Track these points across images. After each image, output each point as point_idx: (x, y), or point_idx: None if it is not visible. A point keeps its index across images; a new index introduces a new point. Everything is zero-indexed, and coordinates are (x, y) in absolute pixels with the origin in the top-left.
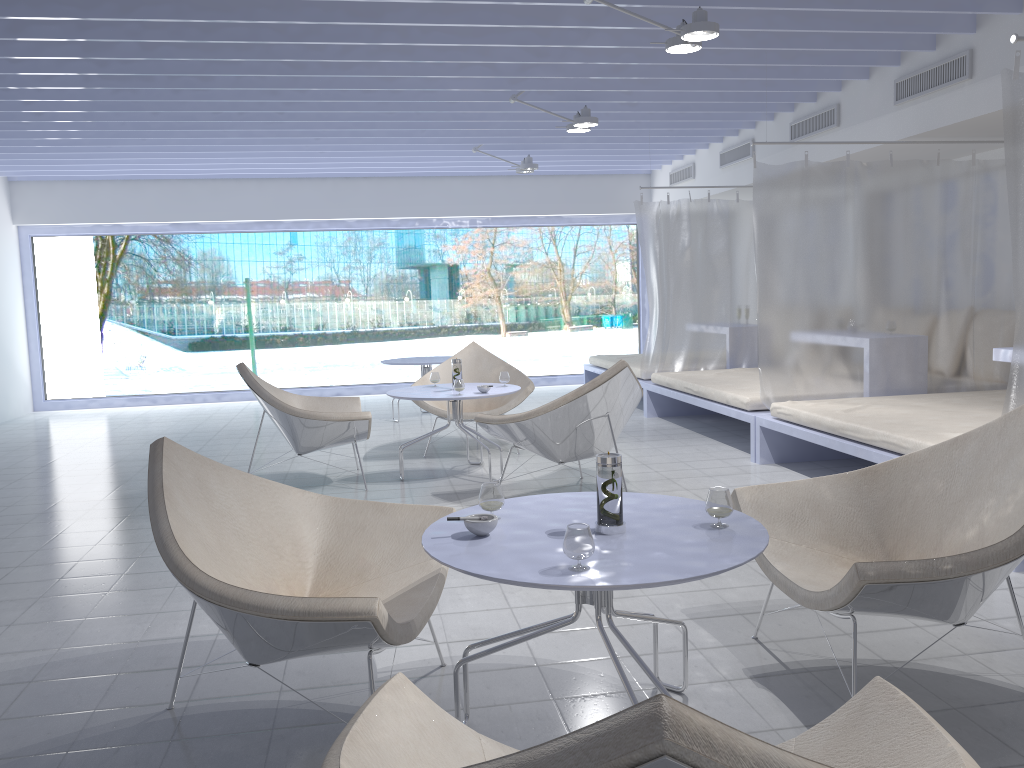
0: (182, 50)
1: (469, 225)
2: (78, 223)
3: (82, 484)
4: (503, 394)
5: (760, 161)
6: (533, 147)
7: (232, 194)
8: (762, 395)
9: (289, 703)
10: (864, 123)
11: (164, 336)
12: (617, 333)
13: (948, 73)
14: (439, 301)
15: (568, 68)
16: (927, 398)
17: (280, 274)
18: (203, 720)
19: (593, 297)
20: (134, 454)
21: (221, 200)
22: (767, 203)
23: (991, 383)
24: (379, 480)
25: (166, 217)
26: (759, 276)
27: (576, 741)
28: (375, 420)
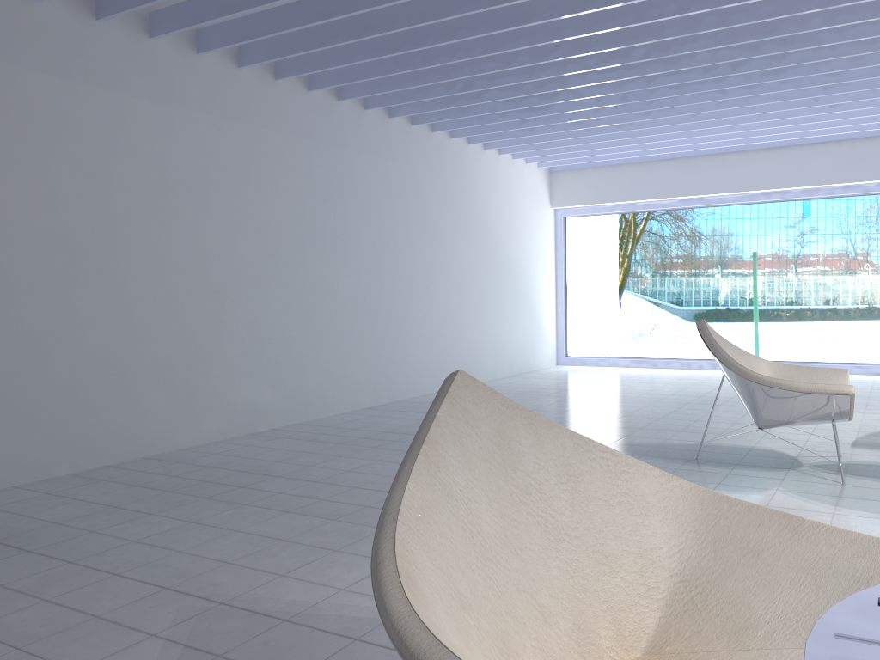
0: None
1: None
2: (600, 203)
3: None
4: None
5: None
6: None
7: (739, 166)
8: None
9: None
10: None
11: (672, 306)
12: None
13: None
14: None
15: None
16: None
17: (789, 247)
18: None
19: None
20: (610, 409)
21: (727, 173)
22: None
23: None
24: (864, 474)
25: (674, 193)
26: None
27: None
28: None
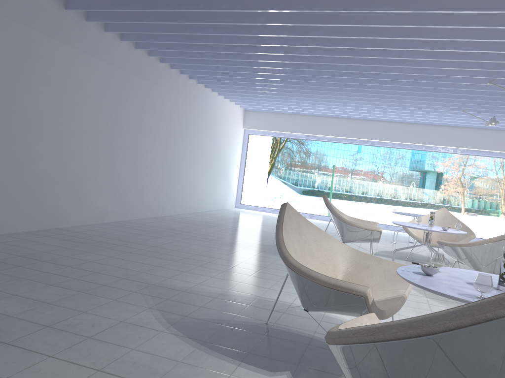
0: (325, 52)
1: (452, 152)
2: (267, 130)
3: (248, 236)
4: (455, 233)
5: None
6: (497, 112)
7: (334, 124)
8: None
9: (317, 338)
10: None
11: (292, 185)
12: None
13: None
14: (428, 190)
15: None
16: None
17: (349, 165)
18: (279, 332)
19: None
20: (270, 230)
21: (329, 126)
22: None
23: None
24: None
25: (304, 131)
26: None
27: (457, 309)
28: (383, 240)
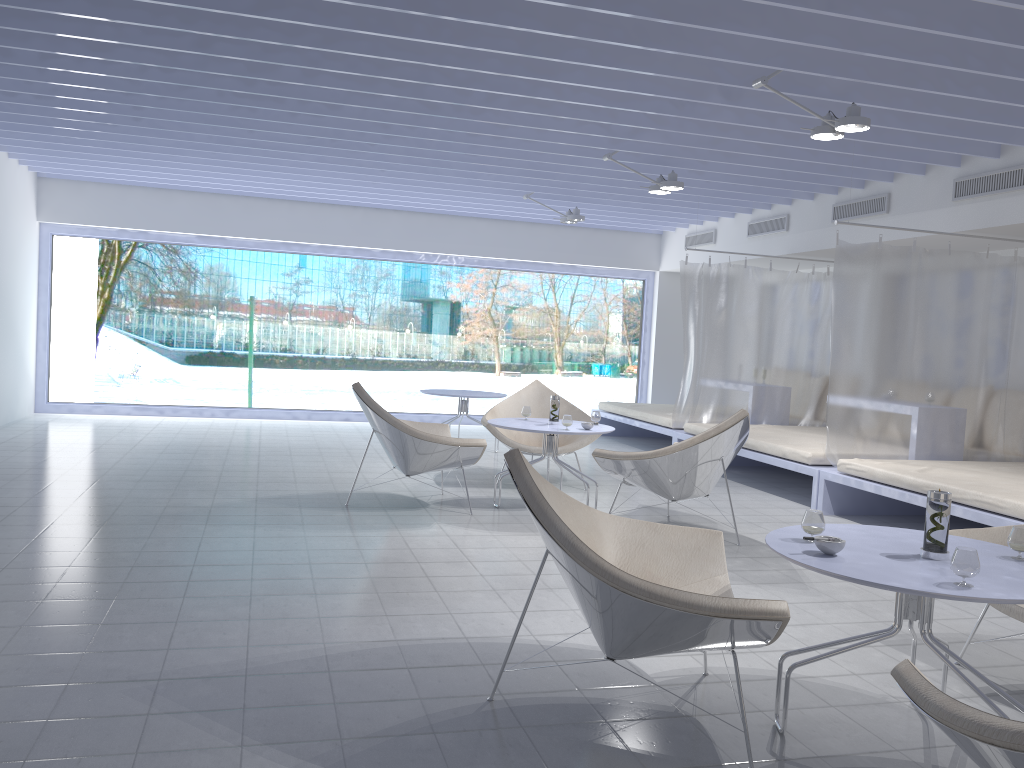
0: (341, 80)
1: (488, 266)
2: (105, 226)
3: (172, 490)
4: (606, 432)
5: (795, 235)
6: (577, 200)
7: (264, 213)
8: (828, 451)
9: (598, 700)
10: (917, 213)
11: (161, 347)
12: (605, 381)
13: (1012, 179)
14: (439, 336)
15: (673, 136)
16: (975, 465)
17: (286, 295)
18: (533, 711)
19: (585, 345)
20: (194, 464)
21: (252, 218)
22: (845, 277)
23: (1016, 456)
24: (474, 506)
25: (195, 229)
26: (833, 342)
27: None
28: None
